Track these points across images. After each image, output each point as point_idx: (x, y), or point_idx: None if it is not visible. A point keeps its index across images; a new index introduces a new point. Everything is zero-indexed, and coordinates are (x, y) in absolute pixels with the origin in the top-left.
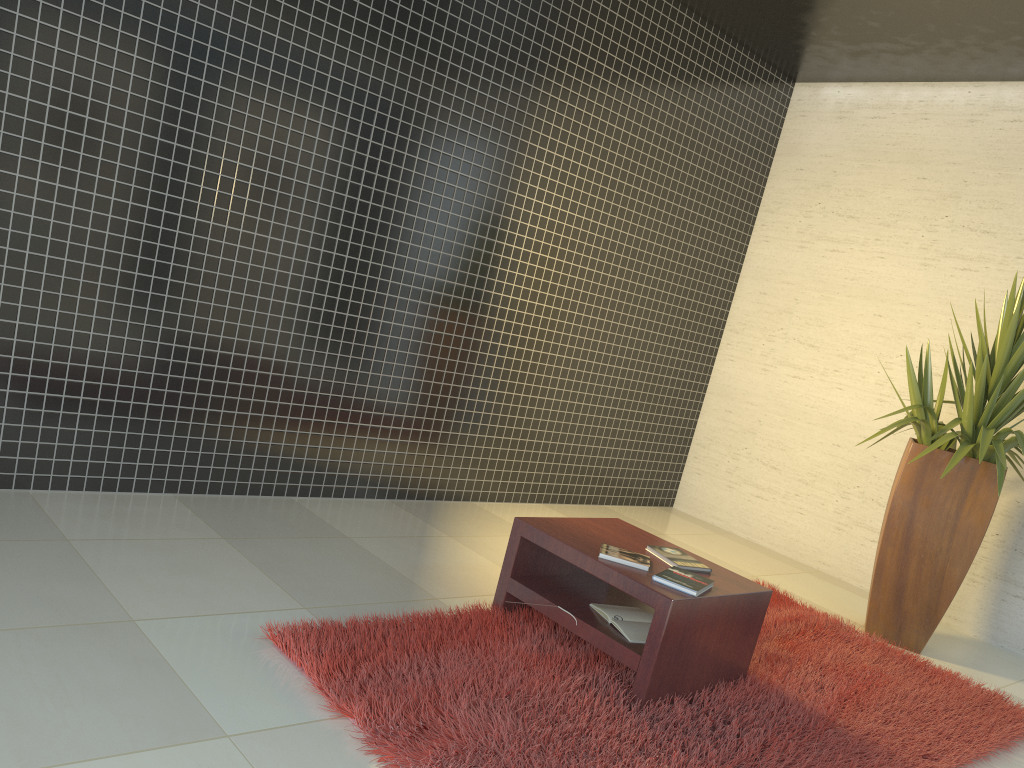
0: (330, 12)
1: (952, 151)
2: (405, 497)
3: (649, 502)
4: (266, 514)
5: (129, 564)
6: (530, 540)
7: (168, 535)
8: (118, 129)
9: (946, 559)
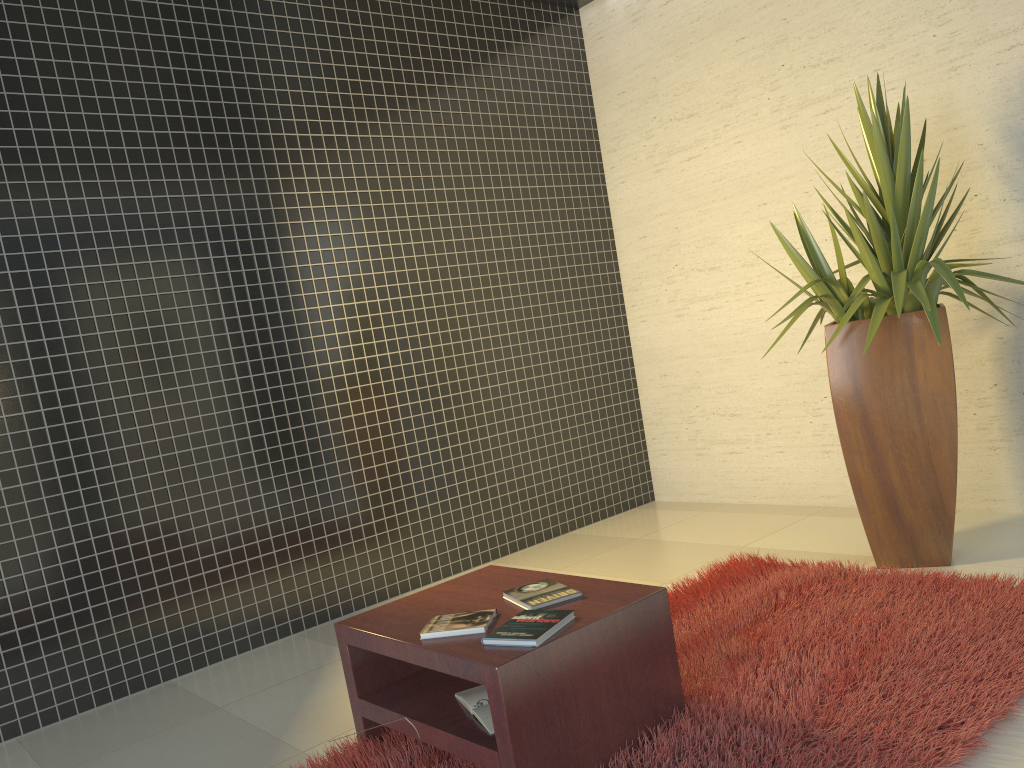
0: None
1: None
2: (316, 622)
3: (623, 507)
4: (126, 717)
5: None
6: (356, 646)
7: None
8: None
9: (926, 443)
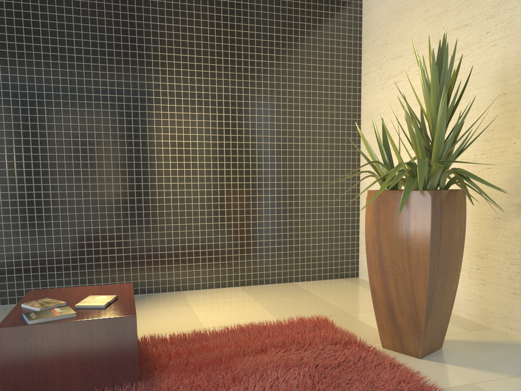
0: (0, 52)
1: None
2: None
3: (335, 276)
4: None
5: None
6: None
7: None
8: None
9: (411, 276)
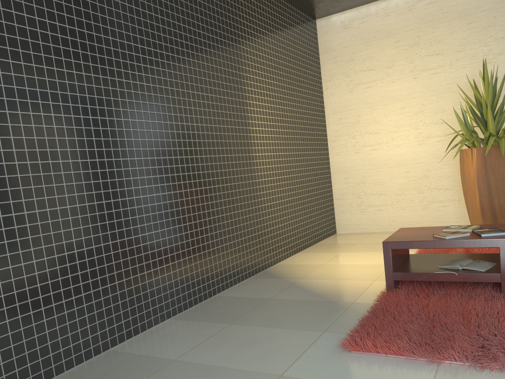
0: (156, 27)
1: (406, 25)
2: (254, 273)
3: (329, 234)
4: (222, 306)
5: (222, 354)
6: (398, 248)
7: (208, 335)
8: (88, 118)
9: None
